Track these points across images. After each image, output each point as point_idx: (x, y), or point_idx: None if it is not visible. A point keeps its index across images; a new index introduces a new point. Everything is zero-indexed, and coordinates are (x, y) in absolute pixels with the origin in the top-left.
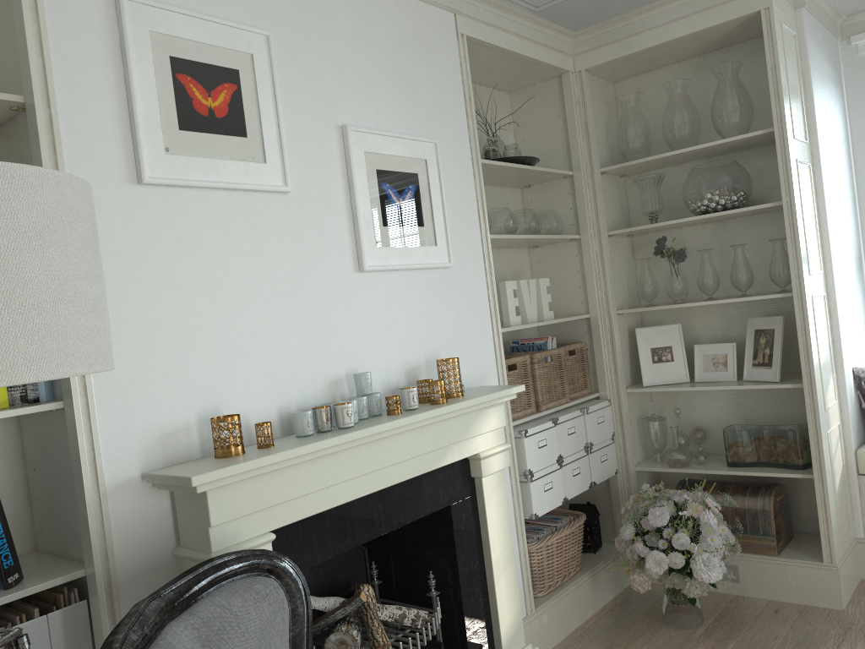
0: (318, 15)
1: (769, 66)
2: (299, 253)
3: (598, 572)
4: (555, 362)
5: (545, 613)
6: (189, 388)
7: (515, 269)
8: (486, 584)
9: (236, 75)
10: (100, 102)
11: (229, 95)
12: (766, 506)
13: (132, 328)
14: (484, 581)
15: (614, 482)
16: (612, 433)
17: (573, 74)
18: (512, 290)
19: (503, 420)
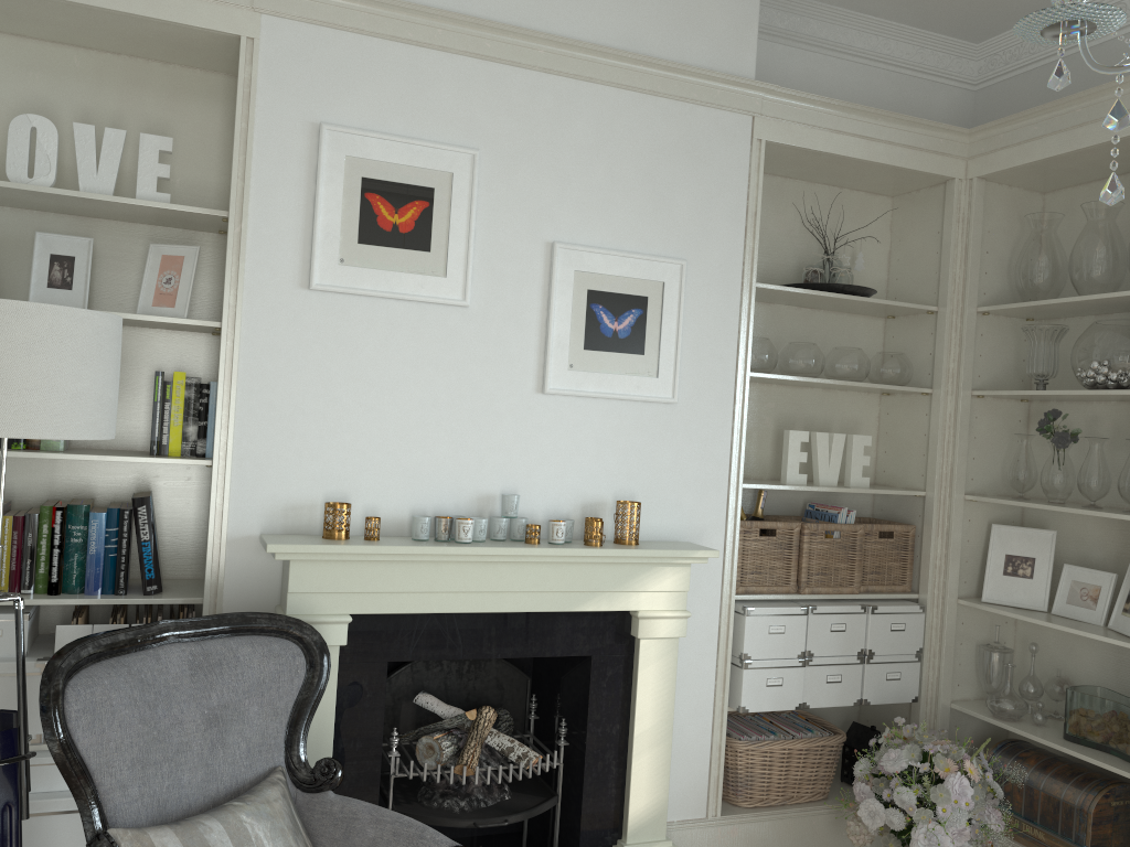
0: (547, 130)
1: None
2: (469, 366)
3: (847, 812)
4: (844, 540)
5: (736, 825)
6: (321, 472)
7: (850, 417)
8: (626, 755)
9: (429, 193)
10: (287, 218)
11: (417, 212)
12: (1086, 805)
13: (277, 411)
14: (623, 751)
15: (915, 713)
16: (917, 649)
17: (963, 182)
18: (799, 442)
19: (686, 584)
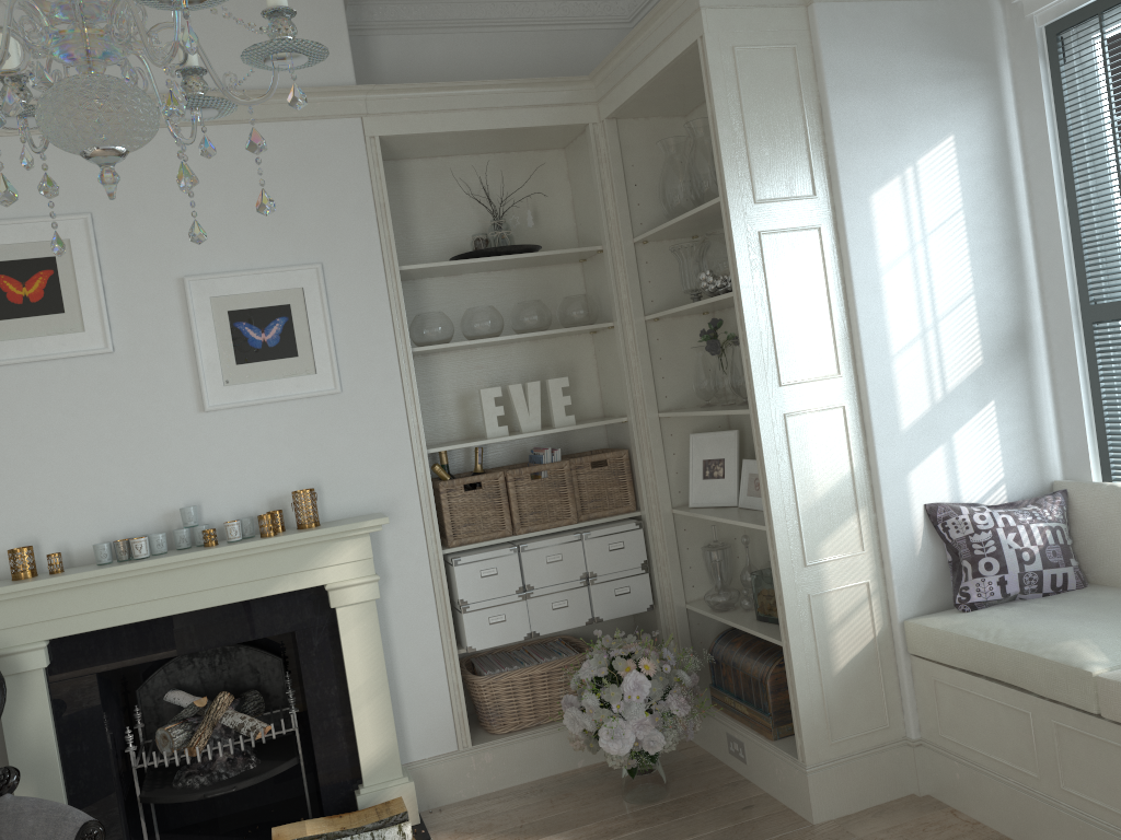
0: (155, 179)
1: (708, 113)
2: (128, 403)
3: None
4: (553, 477)
5: (489, 751)
6: (8, 523)
7: (565, 361)
8: (350, 710)
9: (51, 262)
10: None
11: (43, 281)
12: (764, 677)
13: None
14: (346, 707)
15: (658, 619)
16: (641, 562)
17: (598, 125)
18: (492, 398)
19: (369, 552)
